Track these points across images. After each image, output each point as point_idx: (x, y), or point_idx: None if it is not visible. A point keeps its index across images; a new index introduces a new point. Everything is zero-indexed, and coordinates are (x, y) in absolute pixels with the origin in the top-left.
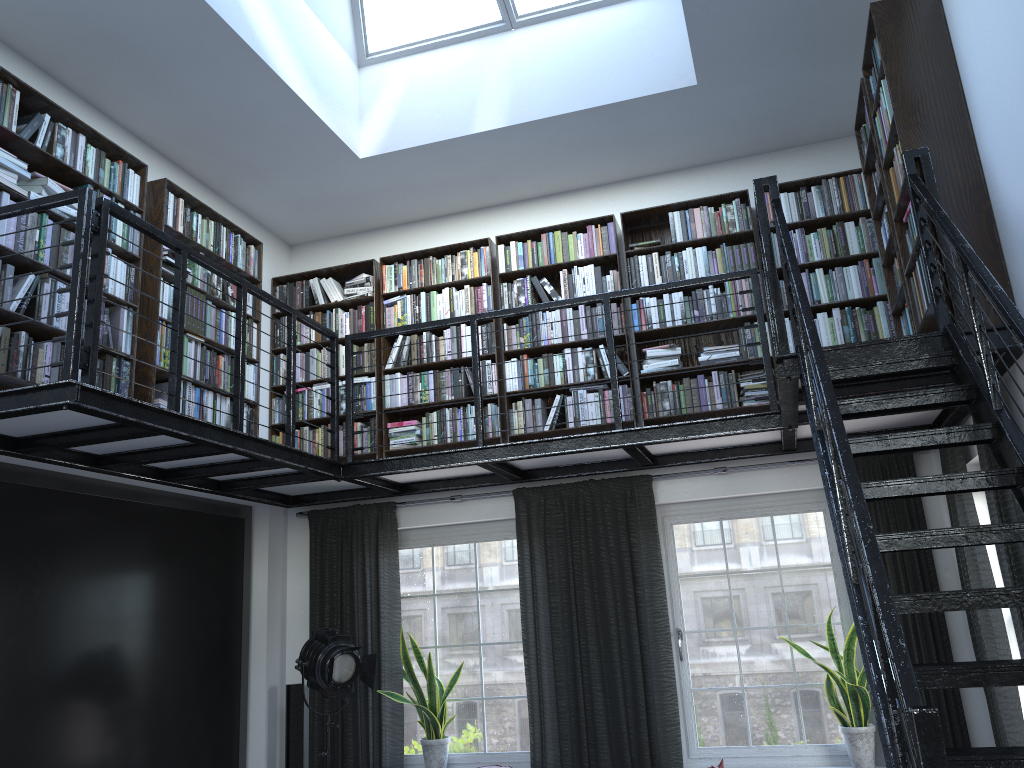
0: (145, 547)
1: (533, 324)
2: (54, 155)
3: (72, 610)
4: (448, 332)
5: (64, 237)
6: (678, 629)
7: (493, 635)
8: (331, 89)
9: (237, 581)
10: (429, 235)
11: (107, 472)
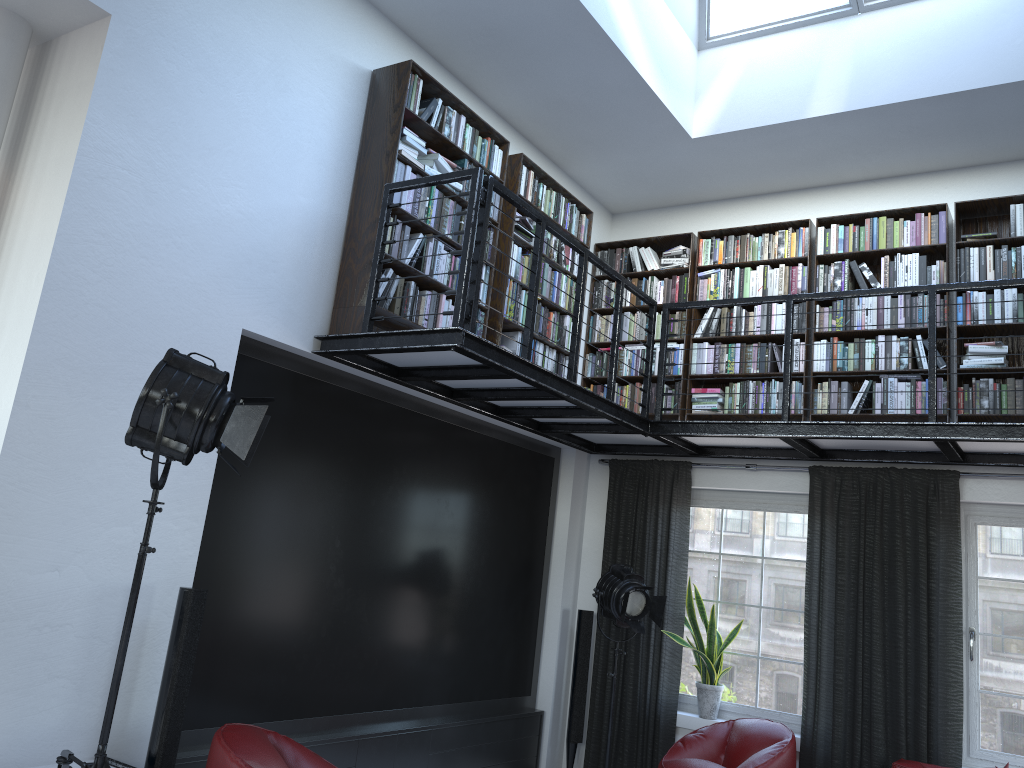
0: (477, 470)
1: (847, 308)
2: (442, 134)
3: (423, 513)
4: (758, 308)
5: (445, 204)
6: (971, 629)
7: (774, 601)
8: (673, 73)
9: (544, 512)
10: (747, 212)
11: (457, 403)
